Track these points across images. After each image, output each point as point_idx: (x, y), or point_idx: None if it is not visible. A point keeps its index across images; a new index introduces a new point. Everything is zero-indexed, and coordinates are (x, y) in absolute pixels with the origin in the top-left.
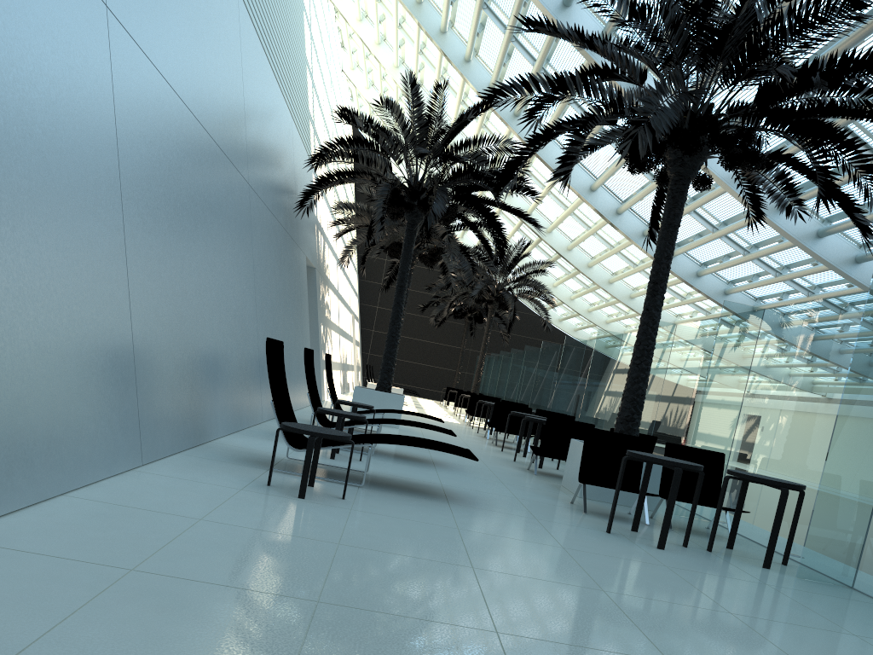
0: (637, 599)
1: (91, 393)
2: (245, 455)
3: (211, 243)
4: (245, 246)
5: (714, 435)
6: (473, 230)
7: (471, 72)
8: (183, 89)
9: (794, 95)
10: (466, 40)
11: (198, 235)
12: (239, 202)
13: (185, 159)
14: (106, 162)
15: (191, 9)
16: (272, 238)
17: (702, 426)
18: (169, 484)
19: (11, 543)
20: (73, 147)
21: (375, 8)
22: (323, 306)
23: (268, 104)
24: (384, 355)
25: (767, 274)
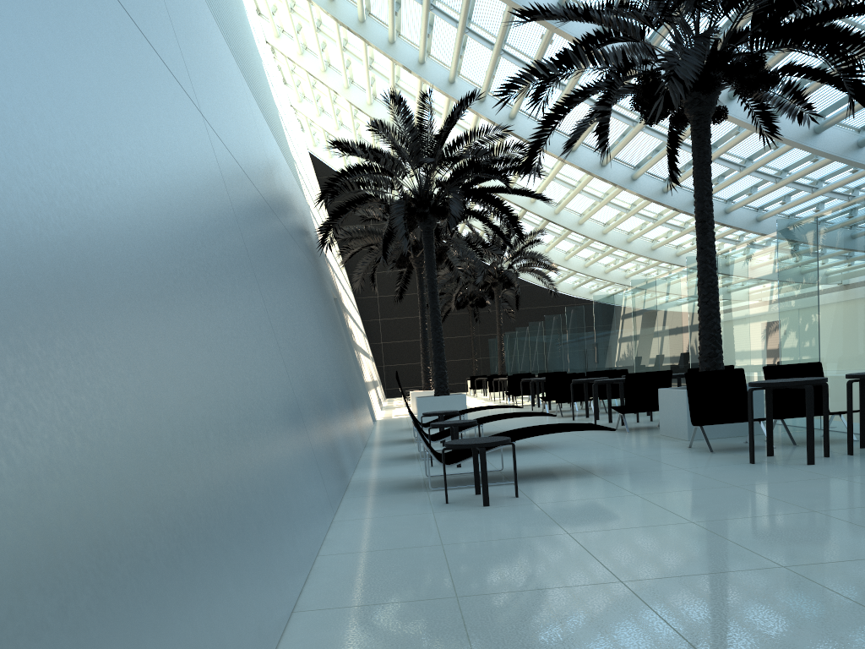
0: (849, 510)
1: (299, 461)
2: (391, 484)
3: (296, 301)
4: (308, 294)
5: (800, 347)
6: (482, 221)
7: (428, 72)
8: (246, 168)
9: (795, 9)
10: (416, 44)
11: (290, 297)
12: (294, 256)
13: (266, 231)
14: (242, 253)
15: (227, 93)
16: (314, 281)
17: (787, 342)
18: (376, 525)
19: (343, 602)
20: (229, 248)
21: (316, 39)
22: (350, 332)
23: (276, 158)
24: (434, 361)
25: (765, 182)
